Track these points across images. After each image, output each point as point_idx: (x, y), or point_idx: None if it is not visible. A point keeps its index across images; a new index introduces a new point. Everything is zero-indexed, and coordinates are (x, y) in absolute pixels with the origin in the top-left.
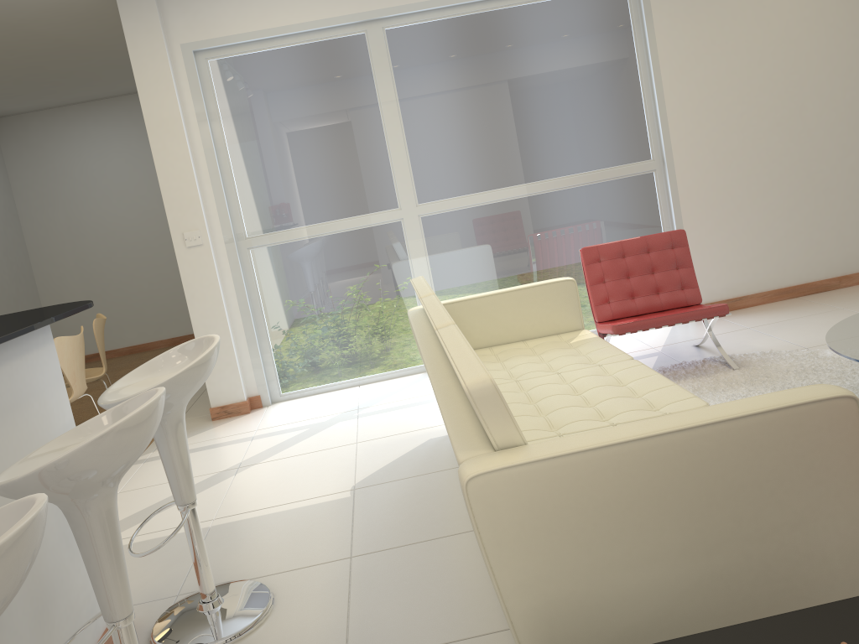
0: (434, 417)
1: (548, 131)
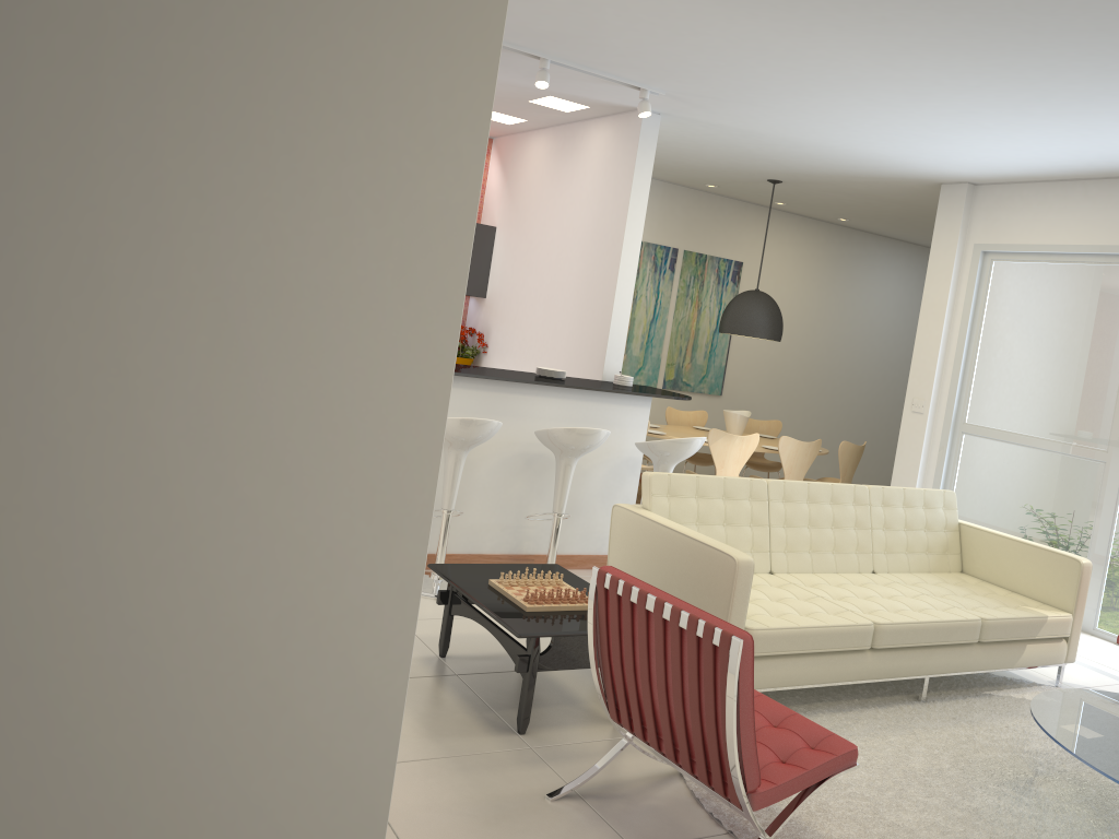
0: None
1: None
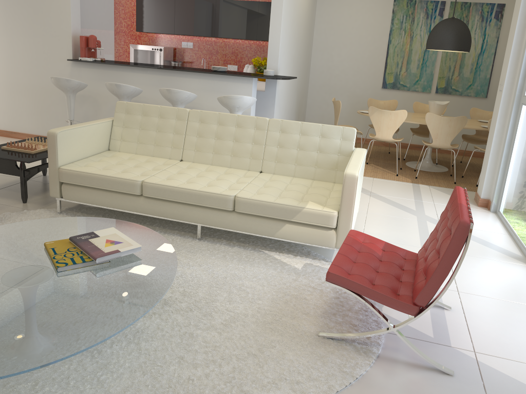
0: (384, 232)
1: None
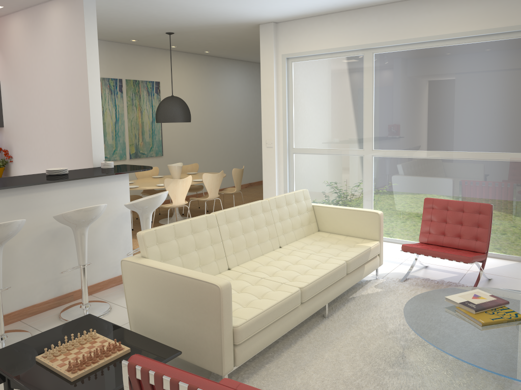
0: None
1: (456, 122)
